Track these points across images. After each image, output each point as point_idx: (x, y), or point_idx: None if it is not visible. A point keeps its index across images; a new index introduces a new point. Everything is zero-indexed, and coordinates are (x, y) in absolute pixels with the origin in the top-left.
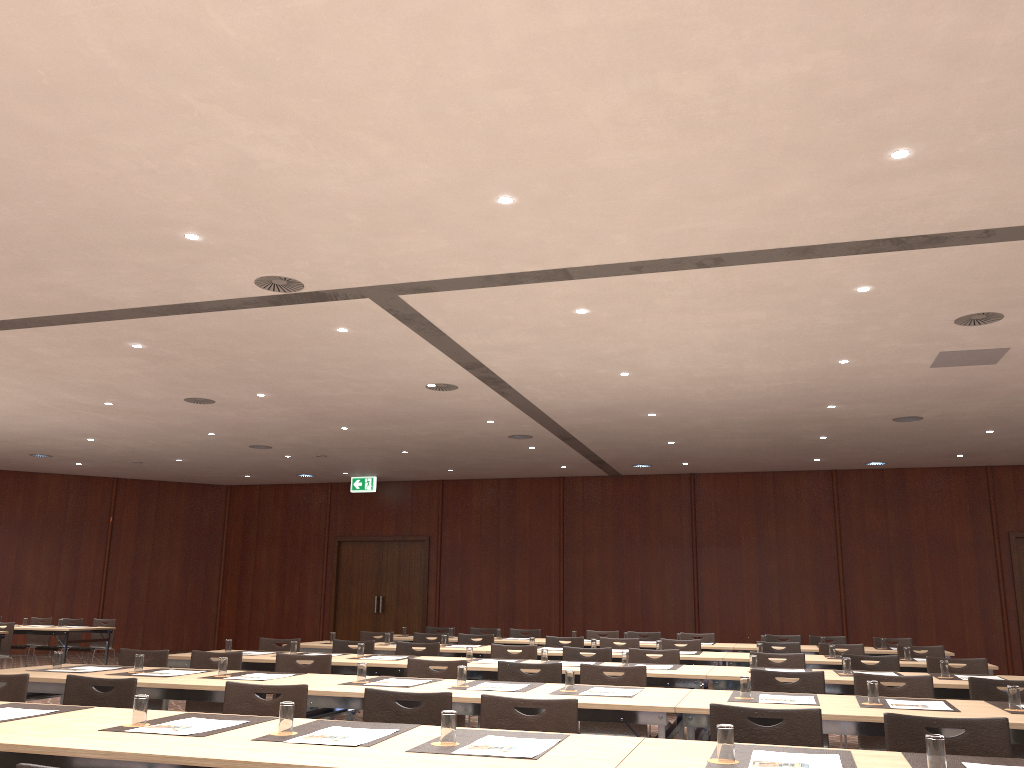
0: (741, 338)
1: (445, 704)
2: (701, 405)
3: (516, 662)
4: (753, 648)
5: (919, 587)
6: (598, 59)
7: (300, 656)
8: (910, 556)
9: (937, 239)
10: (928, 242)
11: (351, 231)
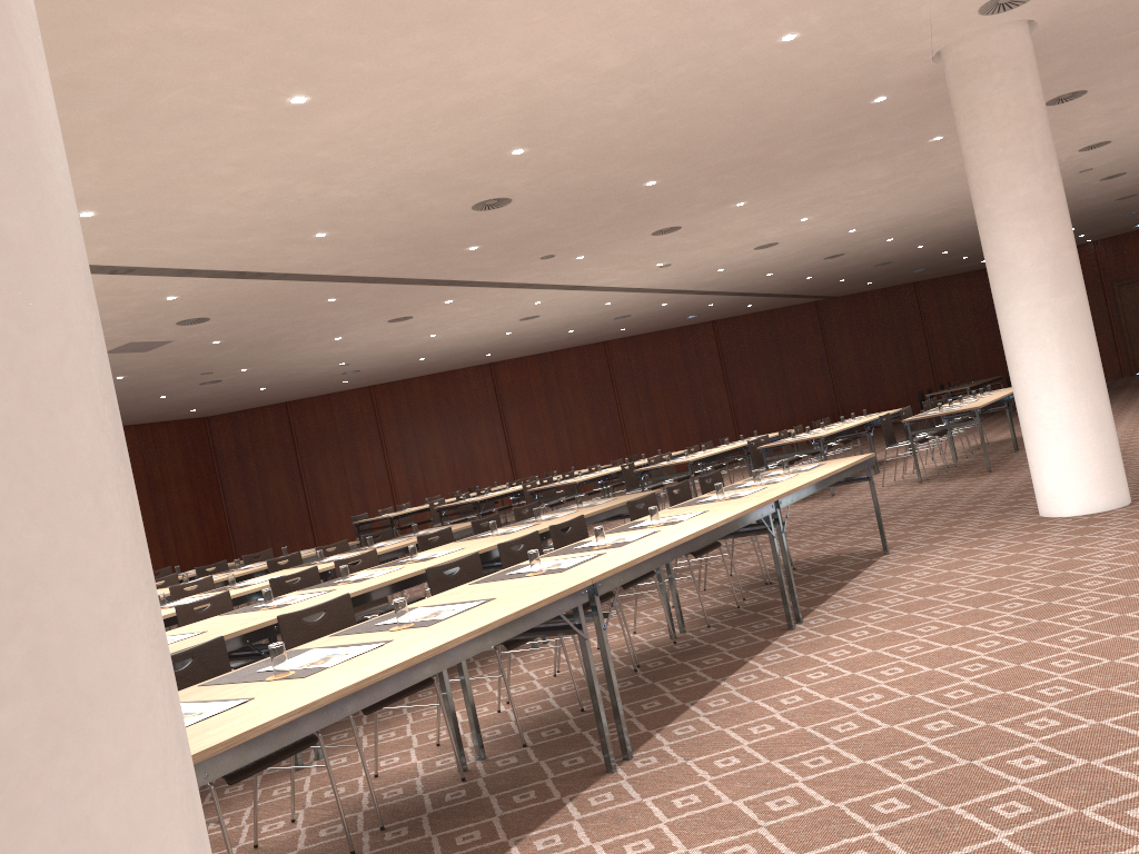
0: None
1: (315, 573)
2: None
3: None
4: None
5: None
6: (297, 169)
7: None
8: None
9: (260, 275)
10: (254, 276)
11: None
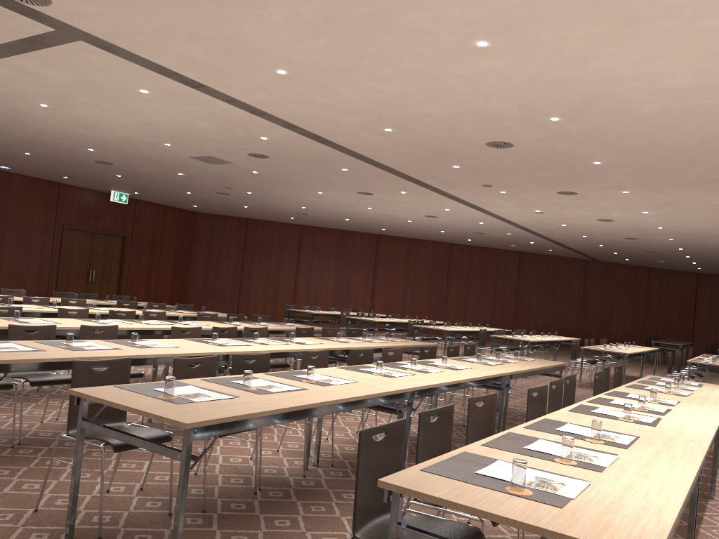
0: (165, 125)
1: (371, 353)
2: (23, 126)
3: (218, 327)
4: (87, 303)
5: (6, 252)
6: (426, 86)
7: (95, 327)
8: (5, 231)
9: (327, 142)
10: (322, 141)
11: (185, 31)
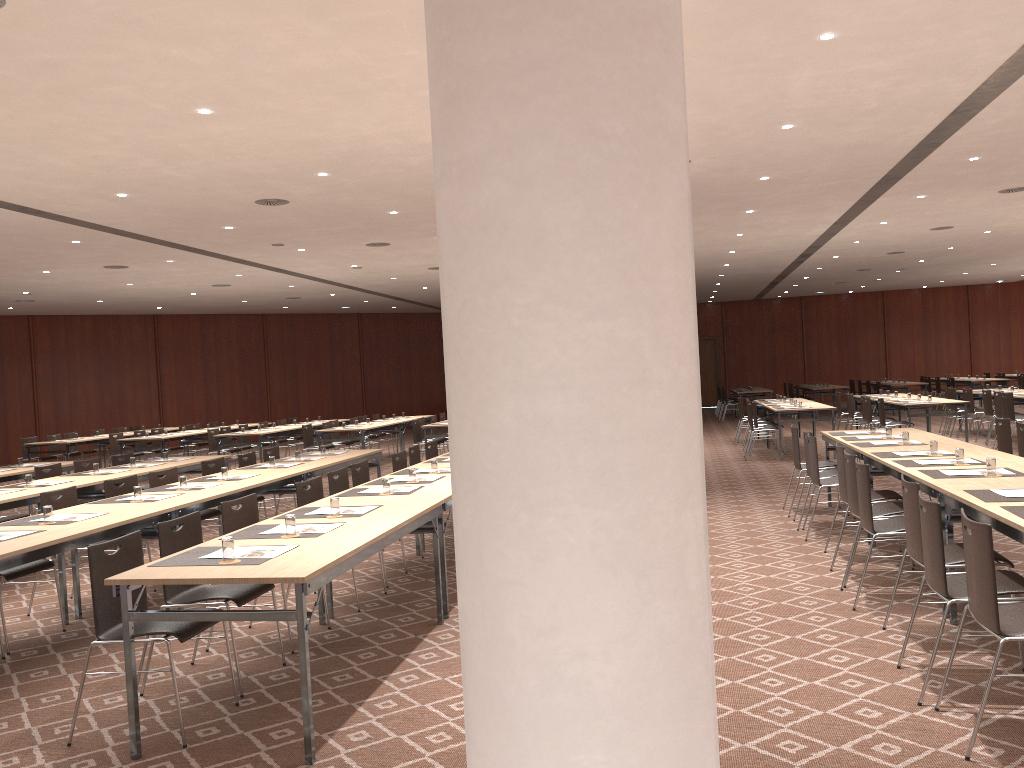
0: None
1: (135, 480)
2: None
3: None
4: None
5: None
6: (154, 150)
7: None
8: None
9: (39, 212)
10: (32, 212)
11: None
